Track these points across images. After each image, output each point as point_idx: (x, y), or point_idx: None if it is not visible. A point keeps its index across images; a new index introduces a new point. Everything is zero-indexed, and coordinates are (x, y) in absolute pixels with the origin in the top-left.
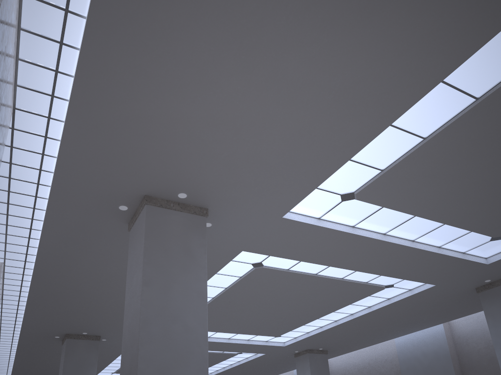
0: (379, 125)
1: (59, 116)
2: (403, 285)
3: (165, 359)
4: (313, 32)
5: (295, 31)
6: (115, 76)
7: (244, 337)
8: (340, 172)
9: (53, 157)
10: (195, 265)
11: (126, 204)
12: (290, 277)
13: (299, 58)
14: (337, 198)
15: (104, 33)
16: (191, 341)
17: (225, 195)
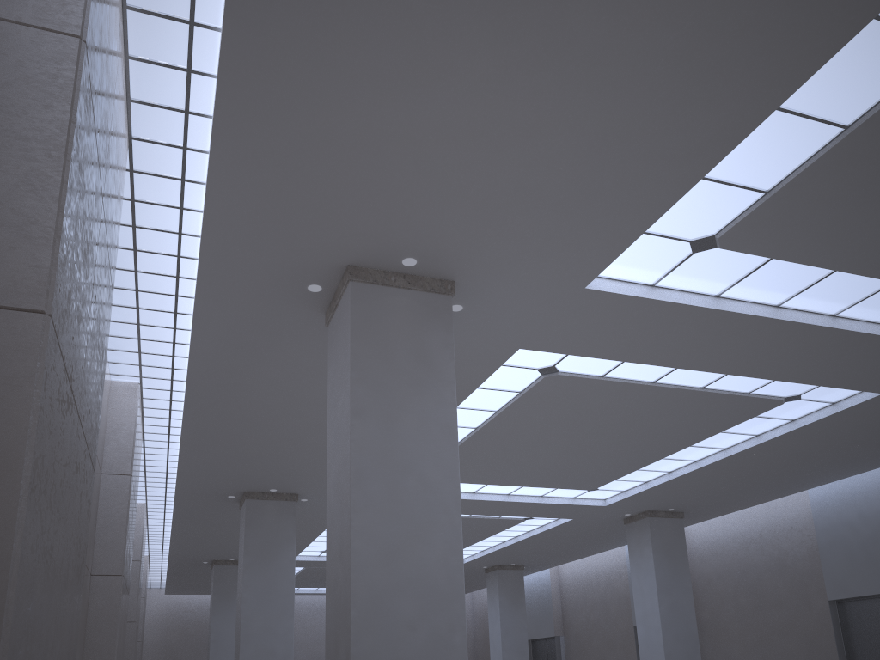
0: (754, 112)
1: (201, 144)
2: (820, 396)
3: (393, 533)
4: None
5: None
6: (281, 73)
7: (534, 492)
8: (687, 202)
9: (197, 212)
10: (437, 380)
11: (319, 282)
12: (607, 389)
13: (595, 7)
14: (685, 249)
15: (257, 4)
16: (433, 505)
17: (482, 256)
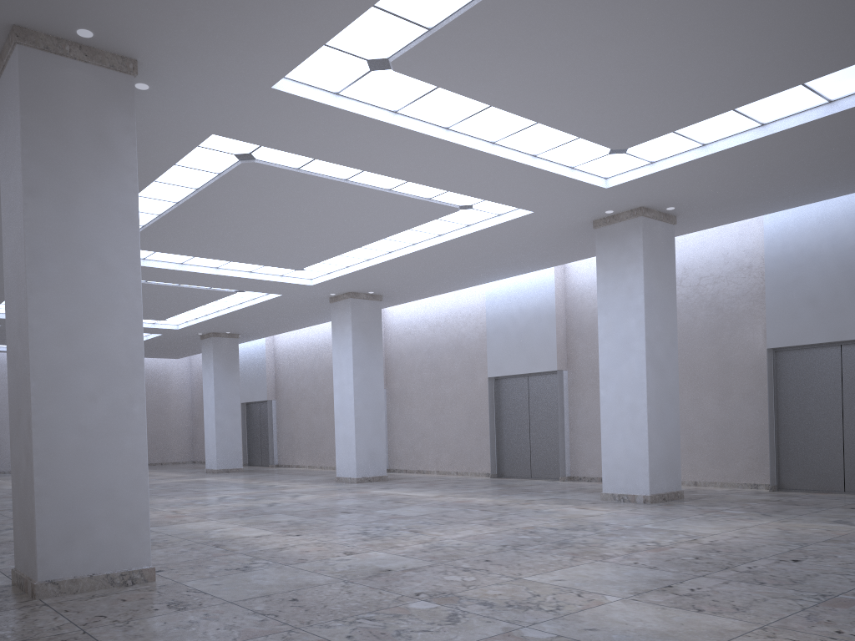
0: None
1: None
2: (488, 208)
3: (73, 314)
4: None
5: None
6: None
7: (243, 268)
8: (361, 24)
9: None
10: (117, 165)
11: None
12: (304, 181)
13: None
14: (363, 66)
15: None
16: (113, 289)
17: (164, 41)
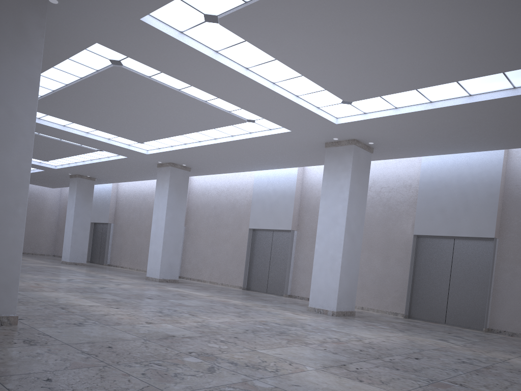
0: None
1: None
2: (264, 124)
3: None
4: None
5: None
6: None
7: (104, 135)
8: None
9: None
10: (29, 48)
11: None
12: (152, 86)
13: None
14: (201, 17)
15: None
16: (15, 129)
17: None
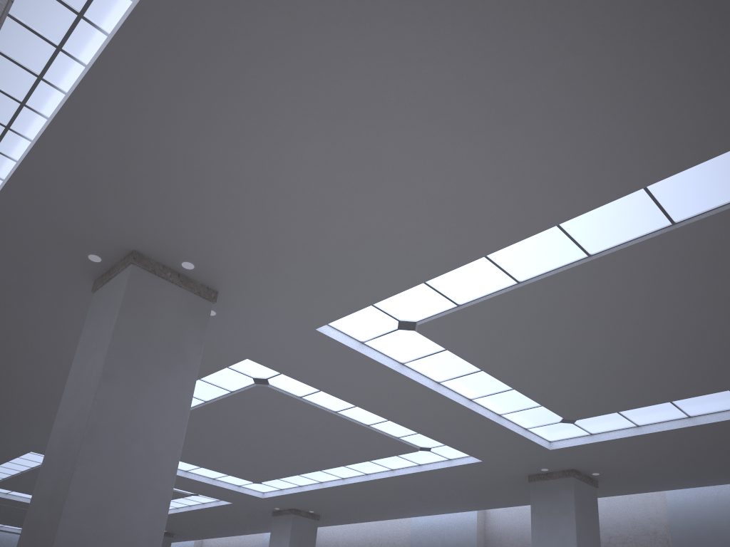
0: (472, 252)
1: (40, 107)
2: (443, 452)
3: (110, 489)
4: (426, 123)
5: (405, 113)
6: (148, 88)
7: (209, 474)
8: (407, 293)
9: (7, 158)
10: (183, 367)
11: (102, 255)
12: (300, 408)
13: (400, 147)
14: (393, 324)
15: (153, 32)
16: (152, 472)
17: (249, 281)
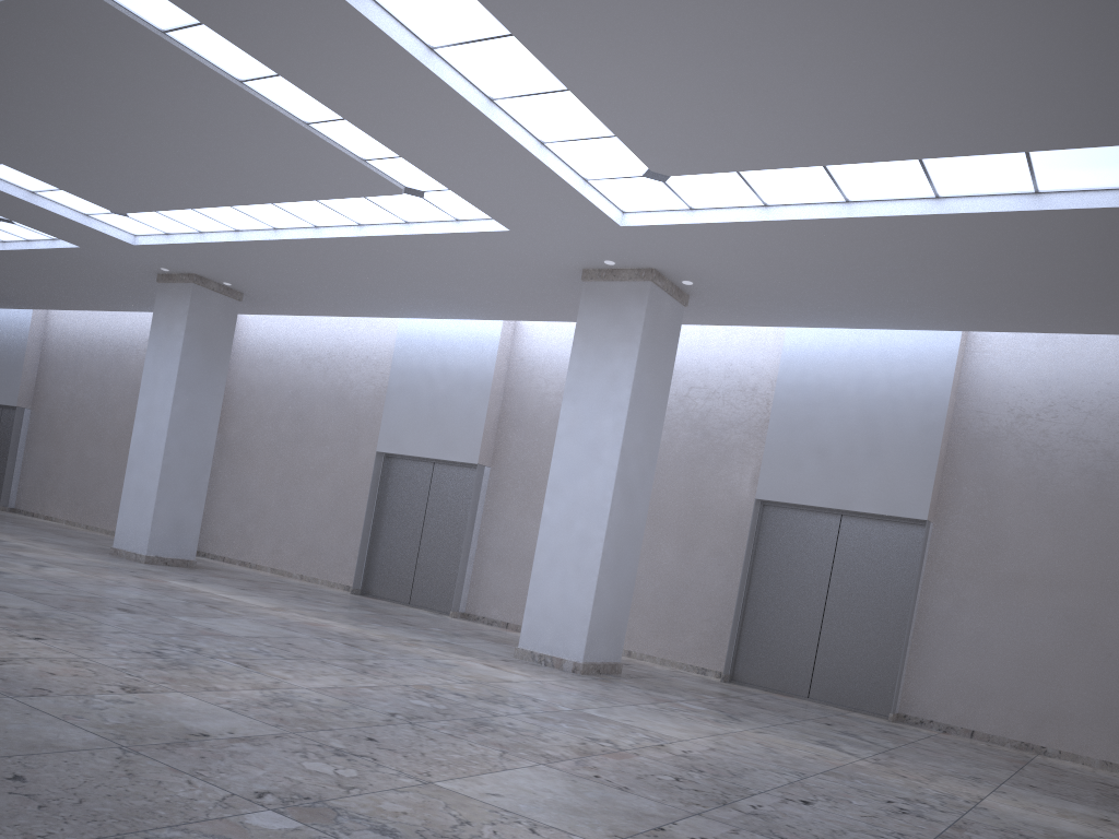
0: None
1: None
2: (446, 205)
3: None
4: None
5: None
6: None
7: (21, 182)
8: None
9: None
10: None
11: None
12: (167, 59)
13: None
14: None
15: None
16: None
17: None
